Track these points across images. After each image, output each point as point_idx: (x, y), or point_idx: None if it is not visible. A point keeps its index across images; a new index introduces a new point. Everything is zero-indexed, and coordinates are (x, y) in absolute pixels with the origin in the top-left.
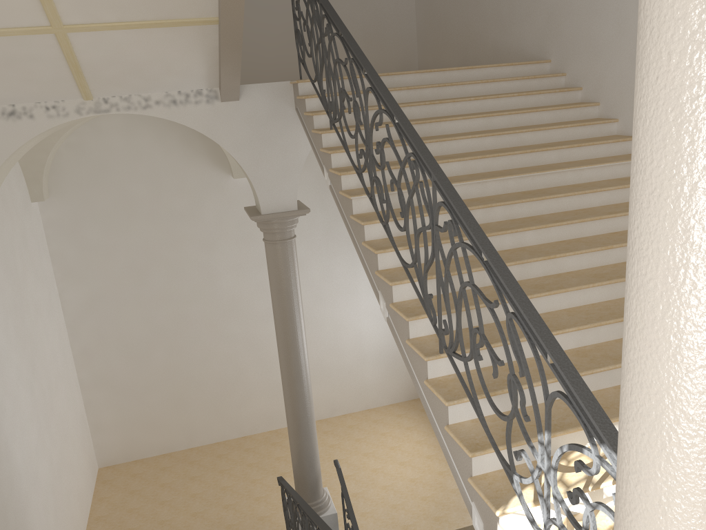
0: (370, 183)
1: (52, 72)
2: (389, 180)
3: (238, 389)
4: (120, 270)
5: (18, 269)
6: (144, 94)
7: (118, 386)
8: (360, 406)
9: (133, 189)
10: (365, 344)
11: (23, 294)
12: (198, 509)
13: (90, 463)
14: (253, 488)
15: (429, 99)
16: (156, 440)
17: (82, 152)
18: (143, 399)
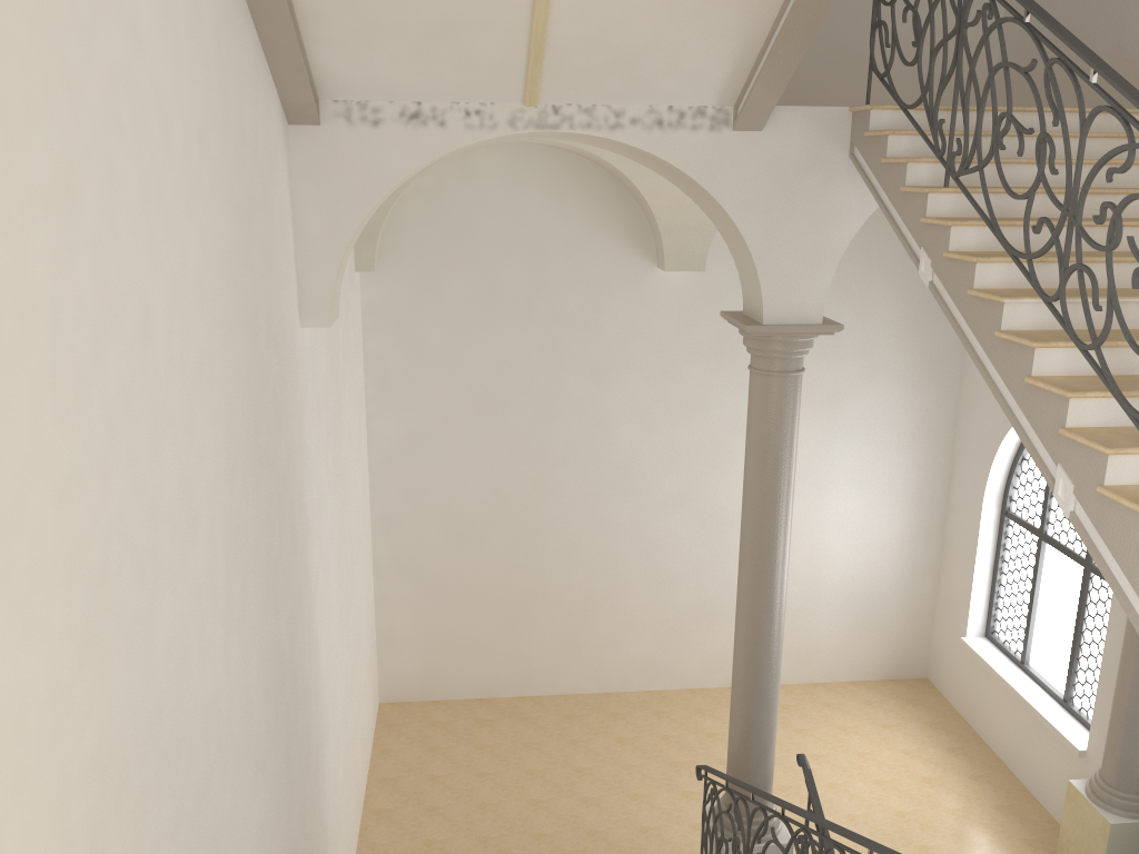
0: (1060, 277)
1: (499, 54)
2: (1056, 281)
3: (611, 614)
4: (462, 395)
5: (340, 369)
6: (616, 105)
7: (430, 578)
8: (800, 675)
9: (503, 270)
10: (825, 574)
11: (341, 409)
12: (539, 796)
13: (373, 692)
14: (627, 779)
15: (1096, 157)
16: (472, 675)
17: (437, 203)
18: (462, 605)
